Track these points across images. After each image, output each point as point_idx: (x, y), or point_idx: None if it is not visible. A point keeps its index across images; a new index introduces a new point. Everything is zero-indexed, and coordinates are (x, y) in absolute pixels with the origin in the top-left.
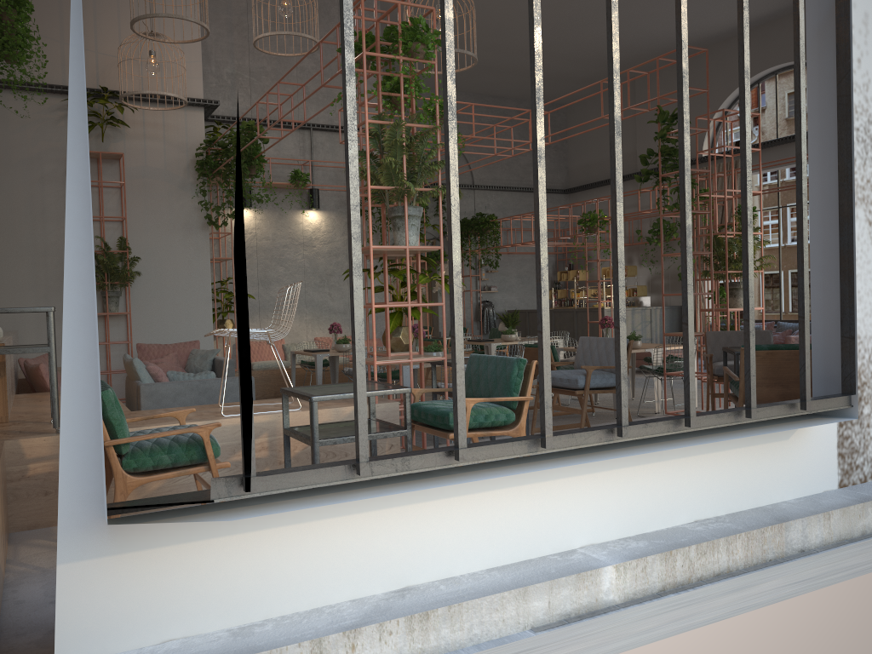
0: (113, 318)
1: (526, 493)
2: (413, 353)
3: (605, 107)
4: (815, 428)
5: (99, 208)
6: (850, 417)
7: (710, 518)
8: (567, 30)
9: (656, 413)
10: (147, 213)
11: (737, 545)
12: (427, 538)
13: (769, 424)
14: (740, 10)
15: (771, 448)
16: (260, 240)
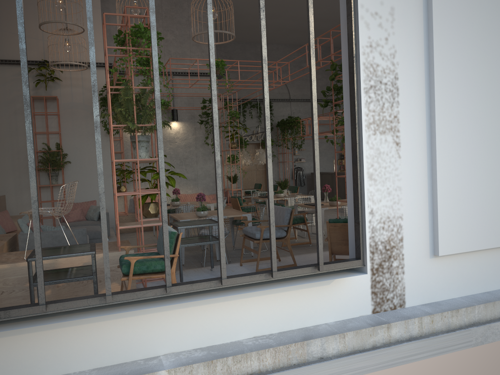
0: (56, 187)
1: (122, 323)
2: (155, 219)
3: None
4: (352, 277)
5: (47, 126)
6: (364, 272)
7: (266, 334)
8: (333, 5)
9: None
10: (74, 128)
11: (267, 355)
12: (49, 351)
13: (305, 277)
14: (260, 20)
15: (315, 290)
16: None
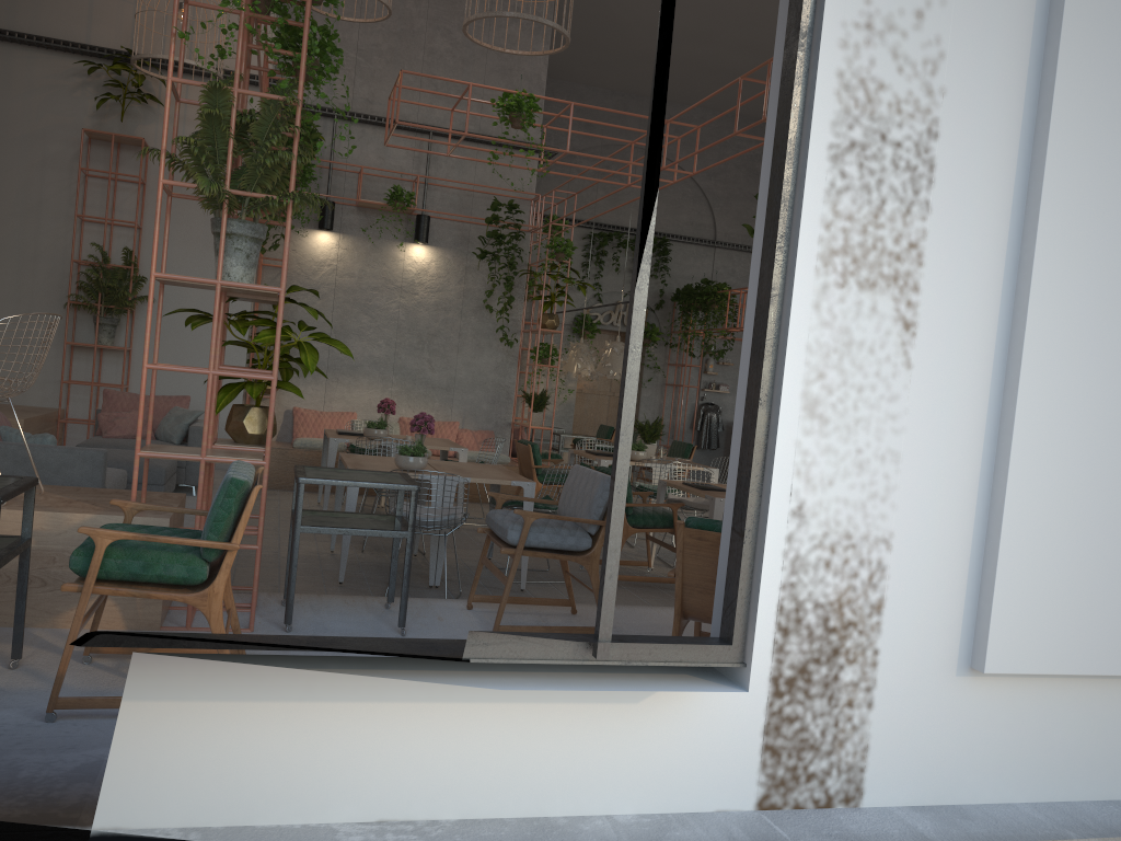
0: (112, 354)
1: None
2: (255, 449)
3: None
4: (710, 692)
5: (112, 207)
6: (741, 686)
7: (419, 821)
8: None
9: None
10: (175, 221)
11: None
12: None
13: (561, 670)
14: None
15: (591, 713)
16: (341, 276)
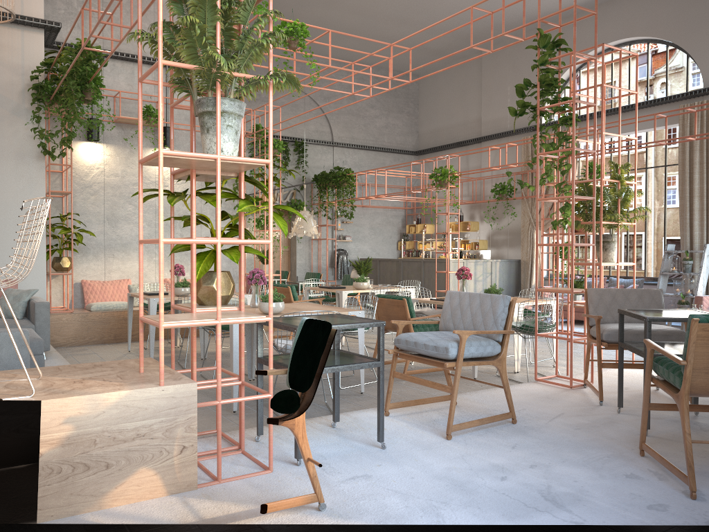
0: None
1: None
2: (230, 309)
3: (453, 78)
4: None
5: None
6: None
7: None
8: None
9: (515, 372)
10: None
11: None
12: None
13: None
14: None
15: None
16: (108, 176)
